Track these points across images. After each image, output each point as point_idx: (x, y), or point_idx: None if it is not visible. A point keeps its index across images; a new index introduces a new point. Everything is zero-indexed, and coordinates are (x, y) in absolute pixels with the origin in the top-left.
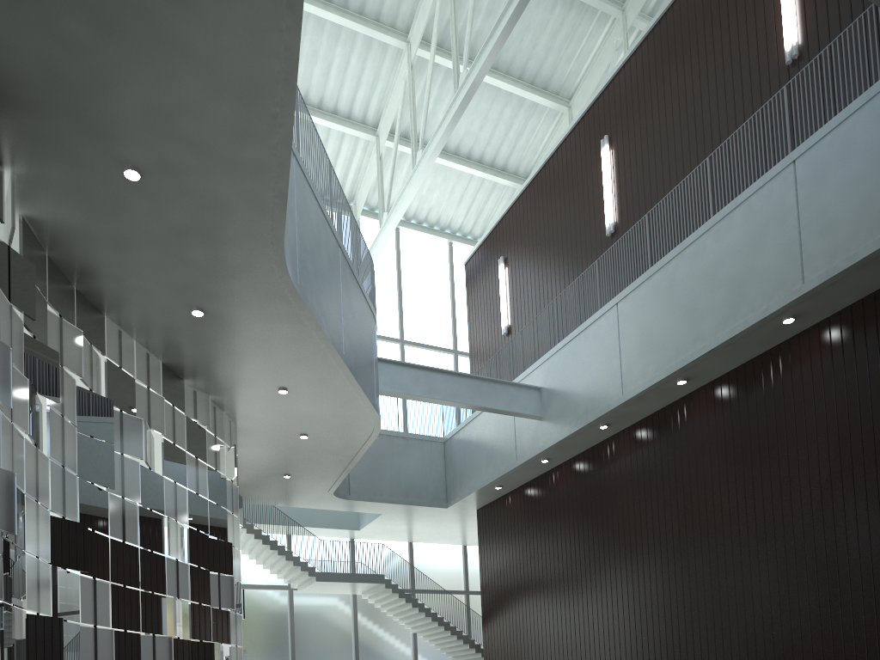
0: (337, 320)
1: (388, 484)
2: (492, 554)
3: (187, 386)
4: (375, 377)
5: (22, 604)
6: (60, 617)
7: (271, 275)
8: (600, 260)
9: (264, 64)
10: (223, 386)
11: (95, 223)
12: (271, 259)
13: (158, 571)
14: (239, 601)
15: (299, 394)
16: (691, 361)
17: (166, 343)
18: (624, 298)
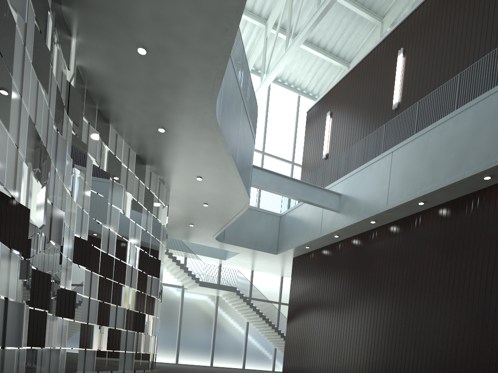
0: (236, 142)
1: (246, 236)
2: (298, 284)
3: (147, 169)
4: (250, 177)
5: (59, 282)
6: (74, 291)
7: (206, 115)
8: (386, 125)
9: (226, 1)
10: (166, 171)
11: (116, 74)
12: (208, 106)
13: (122, 272)
14: (160, 292)
15: (208, 181)
16: (428, 192)
17: (140, 144)
18: (397, 149)
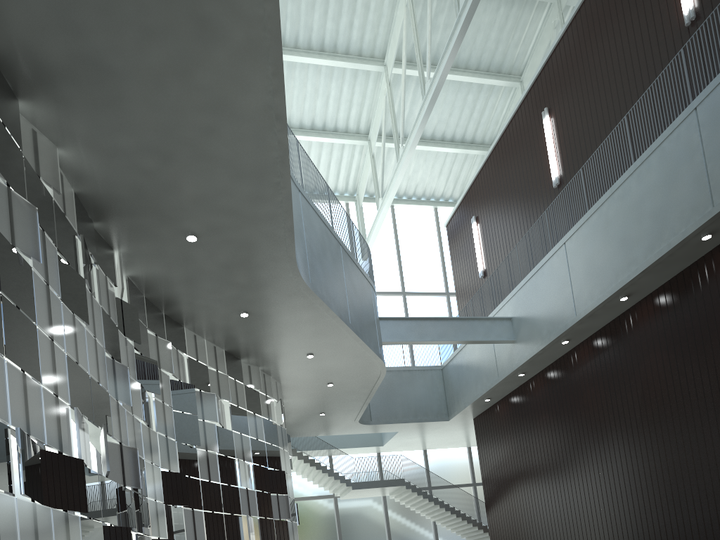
0: (342, 299)
1: (400, 408)
2: (489, 453)
3: (243, 363)
4: (377, 333)
5: (149, 533)
6: (173, 538)
7: (290, 281)
8: (548, 210)
9: (266, 155)
10: (267, 359)
11: (172, 271)
12: (288, 271)
13: (234, 498)
14: (293, 512)
15: (322, 356)
16: (628, 281)
17: (226, 337)
18: (570, 238)
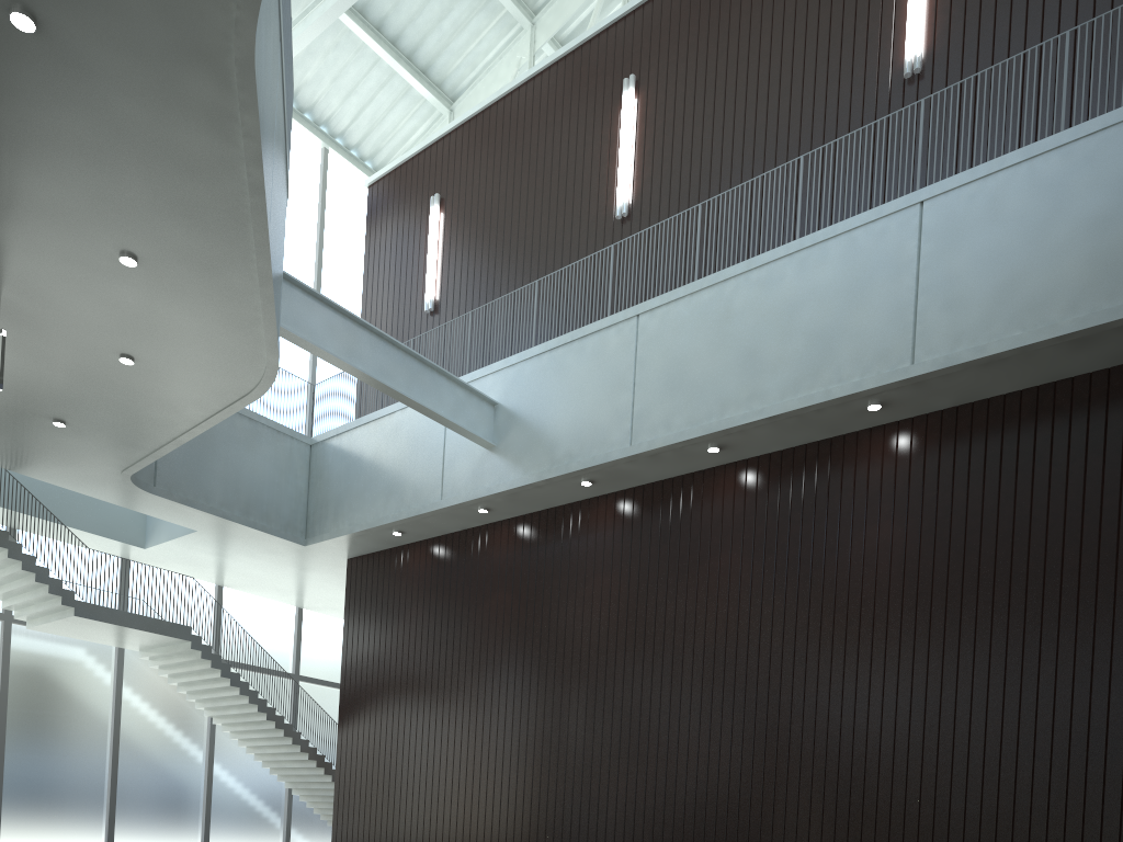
0: (270, 166)
1: (220, 486)
2: (368, 629)
3: None
4: (281, 298)
5: None
6: None
7: (218, 9)
8: (618, 247)
9: None
10: (7, 206)
11: None
12: None
13: None
14: None
15: (156, 278)
16: (742, 424)
17: None
18: (650, 311)
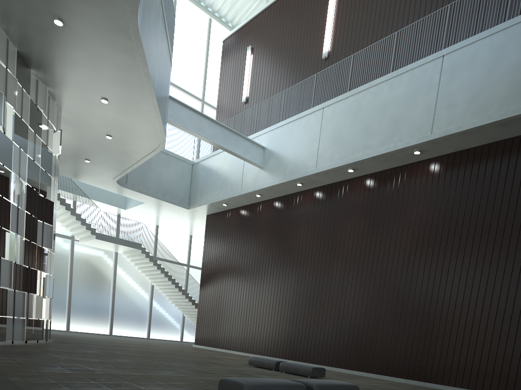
0: (155, 61)
1: (153, 184)
2: (213, 246)
3: (32, 74)
4: (167, 109)
5: None
6: None
7: (124, 14)
8: (318, 75)
9: None
10: (60, 83)
11: None
12: (127, 3)
13: (5, 213)
14: (53, 244)
15: (115, 107)
16: (360, 160)
17: (25, 36)
18: (328, 106)
